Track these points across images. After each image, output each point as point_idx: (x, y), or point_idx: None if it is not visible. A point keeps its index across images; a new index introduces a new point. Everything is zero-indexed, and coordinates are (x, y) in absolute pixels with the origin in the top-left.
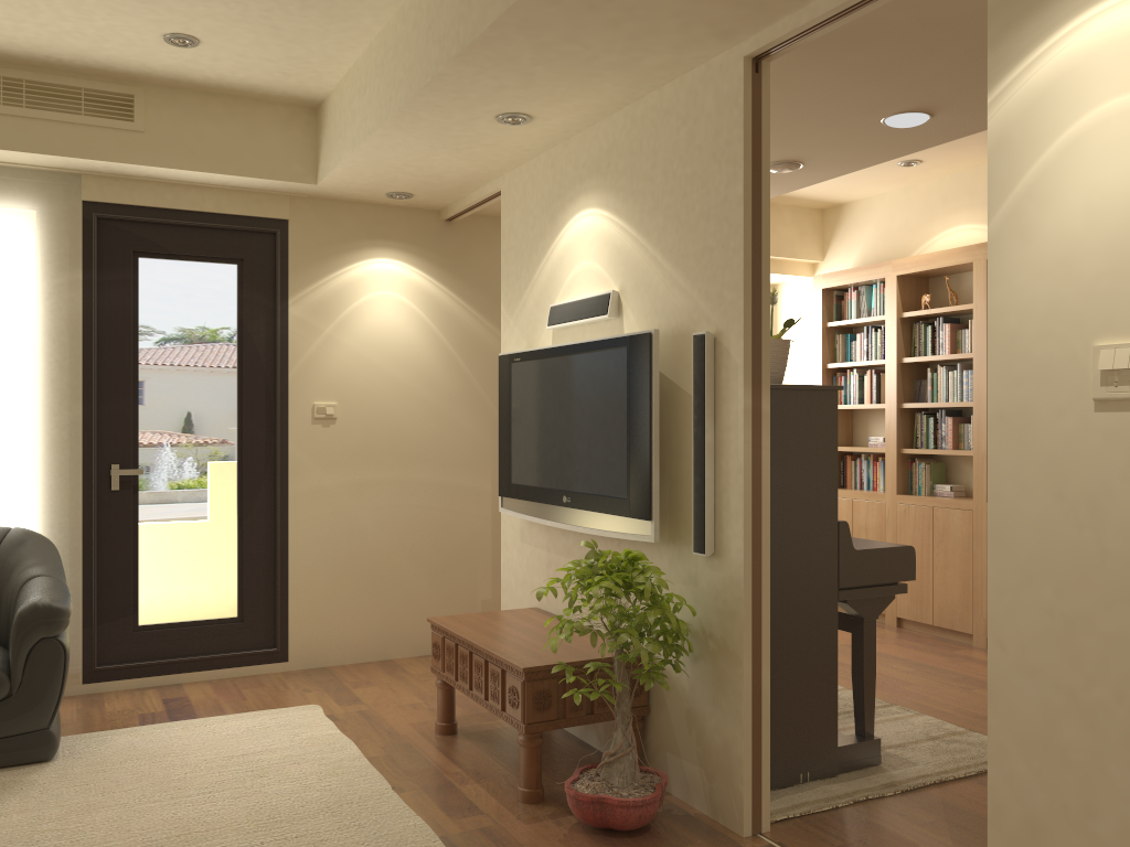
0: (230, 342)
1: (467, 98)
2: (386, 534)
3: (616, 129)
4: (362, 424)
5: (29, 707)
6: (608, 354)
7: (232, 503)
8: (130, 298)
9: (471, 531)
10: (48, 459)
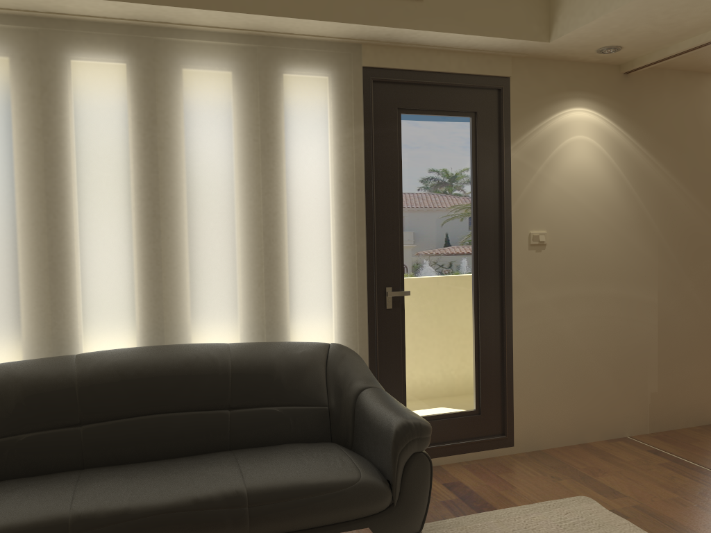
0: (465, 183)
1: None
2: (582, 340)
3: None
4: (564, 248)
5: (406, 515)
6: None
7: (469, 317)
8: (396, 148)
9: (643, 335)
10: (343, 284)
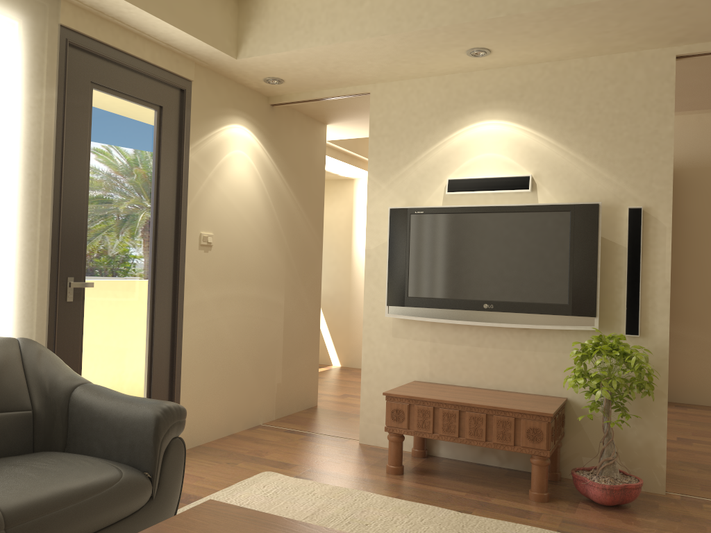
0: (148, 175)
1: (489, 33)
2: (234, 337)
3: (532, 75)
4: (225, 251)
5: (164, 507)
6: (547, 214)
7: (144, 314)
8: (87, 124)
9: (274, 333)
10: (23, 270)
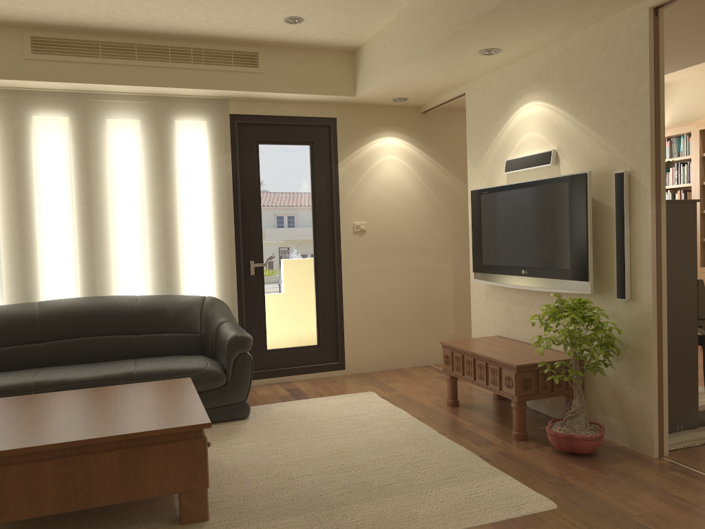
0: (307, 190)
1: (467, 42)
2: (395, 297)
3: (552, 54)
4: (380, 234)
5: (236, 390)
6: (554, 187)
7: (311, 281)
8: (255, 167)
9: (441, 294)
10: (218, 258)
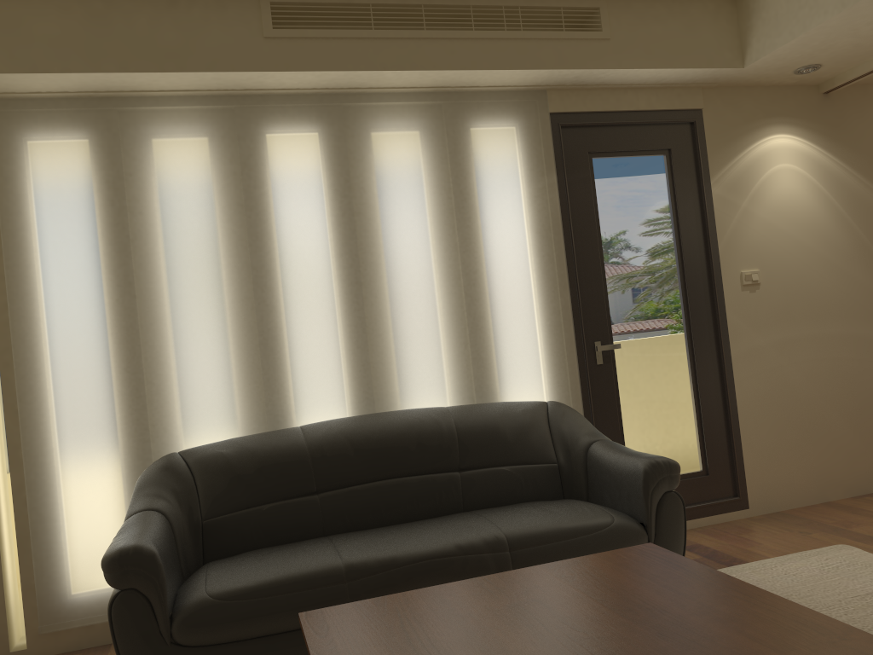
0: (666, 225)
1: None
2: (811, 386)
3: None
4: (780, 286)
5: None
6: None
7: (684, 368)
8: (591, 194)
9: None
10: (550, 341)
